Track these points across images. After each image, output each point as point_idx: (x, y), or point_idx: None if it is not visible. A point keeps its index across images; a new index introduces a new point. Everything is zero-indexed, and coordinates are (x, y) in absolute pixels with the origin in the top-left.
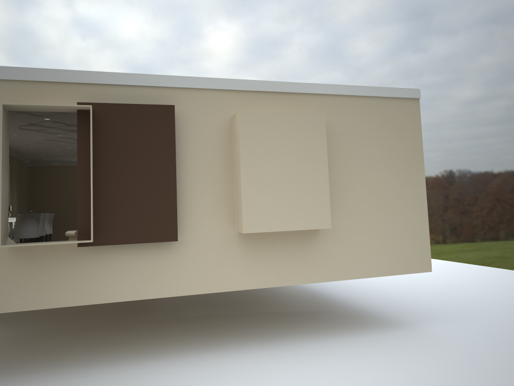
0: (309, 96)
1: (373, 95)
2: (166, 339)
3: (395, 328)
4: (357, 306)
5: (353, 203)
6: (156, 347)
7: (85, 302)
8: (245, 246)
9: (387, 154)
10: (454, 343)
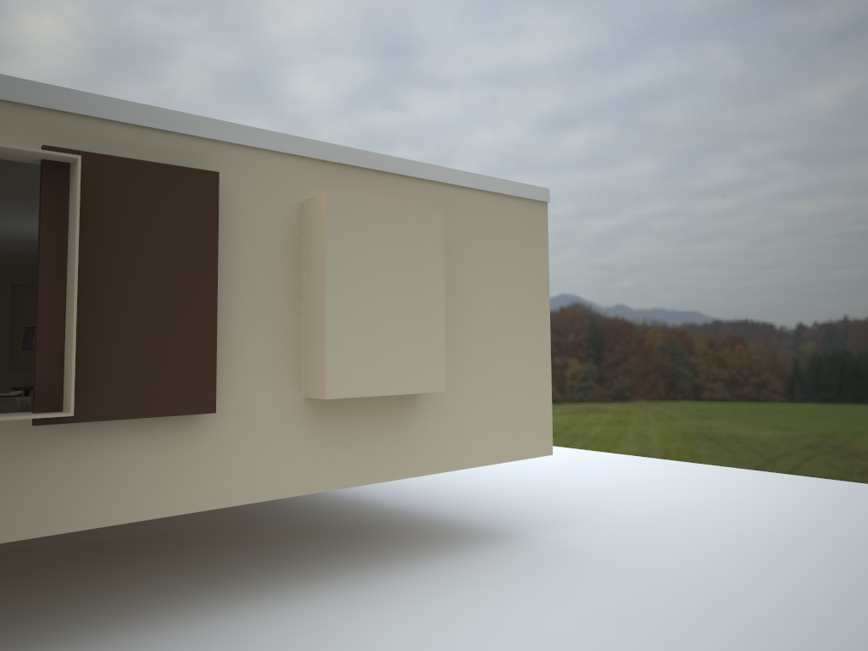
0: (413, 182)
1: (494, 191)
2: (135, 592)
3: (502, 541)
4: (420, 513)
5: (463, 353)
6: (128, 607)
7: (37, 532)
8: (314, 421)
9: (508, 281)
10: (593, 554)
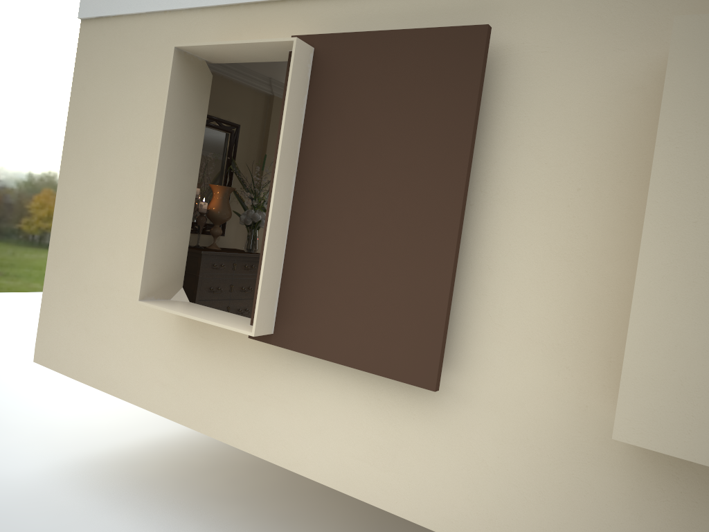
0: None
1: None
2: None
3: None
4: None
5: None
6: None
7: (258, 451)
8: (647, 476)
9: None
10: None
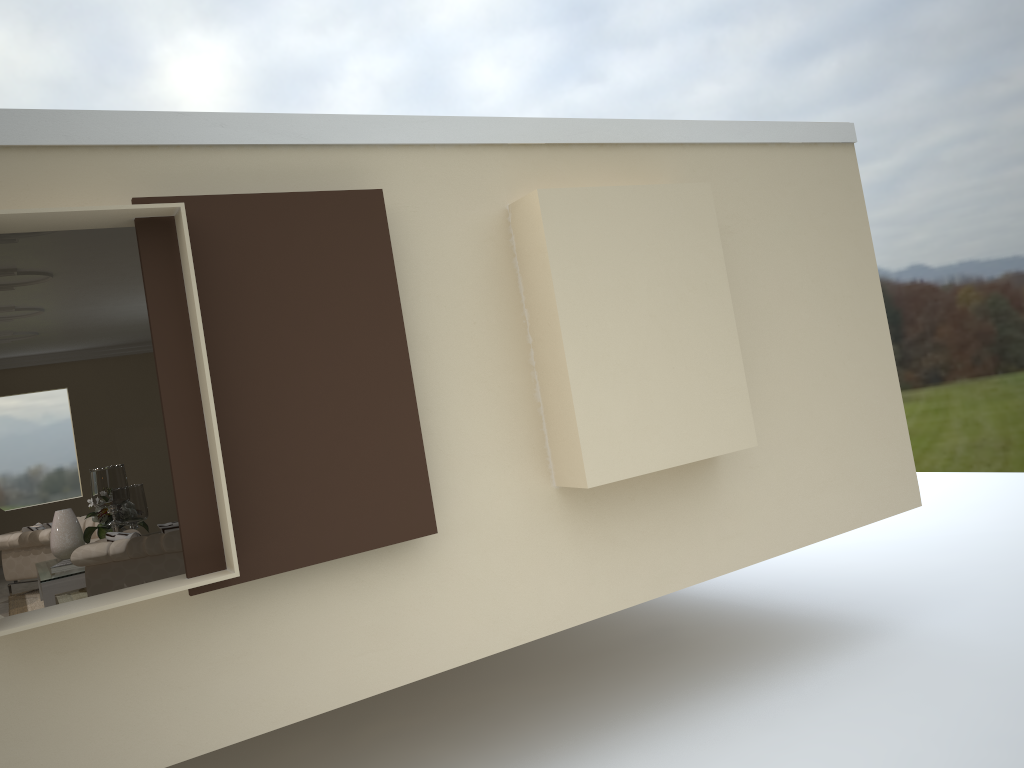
0: (657, 151)
1: (775, 141)
2: None
3: (866, 638)
4: (734, 600)
5: (770, 383)
6: None
7: (224, 739)
8: (576, 517)
9: (816, 267)
10: (1017, 650)
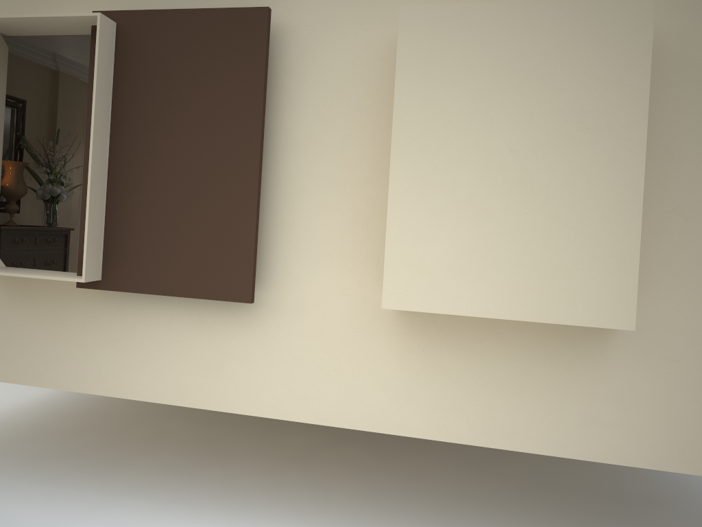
0: None
1: None
2: (299, 476)
3: None
4: None
5: None
6: (265, 490)
7: (95, 389)
8: (408, 337)
9: None
10: None
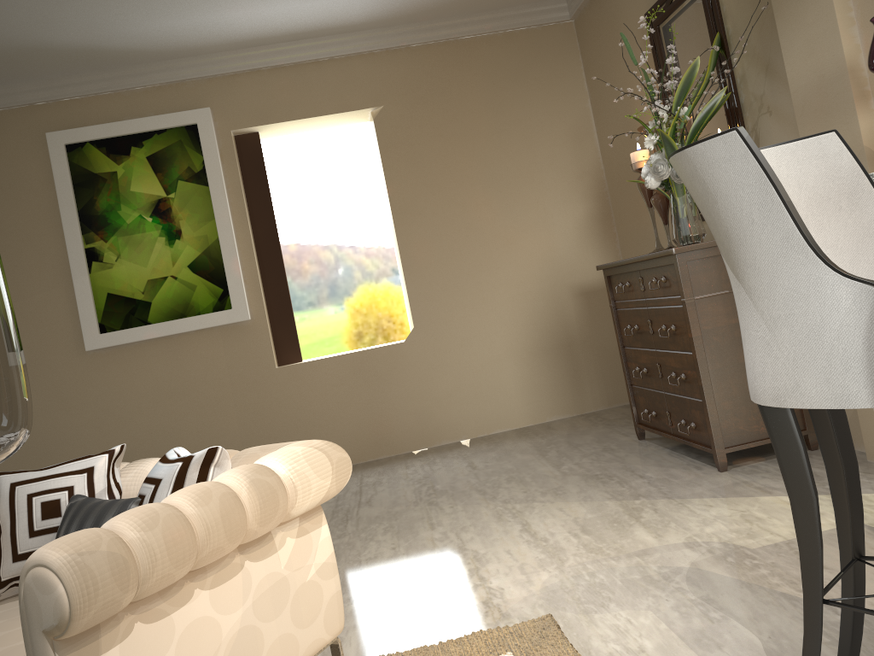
0: None
1: None
2: None
3: None
4: None
5: None
6: None
7: None
8: None
9: None
10: None
